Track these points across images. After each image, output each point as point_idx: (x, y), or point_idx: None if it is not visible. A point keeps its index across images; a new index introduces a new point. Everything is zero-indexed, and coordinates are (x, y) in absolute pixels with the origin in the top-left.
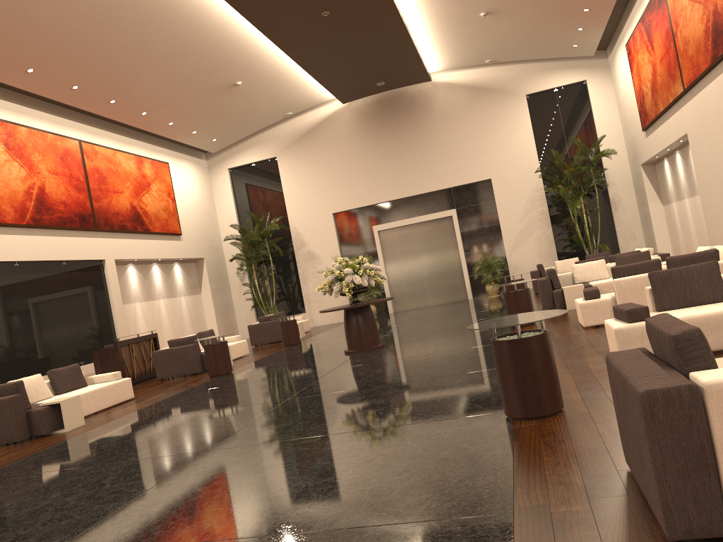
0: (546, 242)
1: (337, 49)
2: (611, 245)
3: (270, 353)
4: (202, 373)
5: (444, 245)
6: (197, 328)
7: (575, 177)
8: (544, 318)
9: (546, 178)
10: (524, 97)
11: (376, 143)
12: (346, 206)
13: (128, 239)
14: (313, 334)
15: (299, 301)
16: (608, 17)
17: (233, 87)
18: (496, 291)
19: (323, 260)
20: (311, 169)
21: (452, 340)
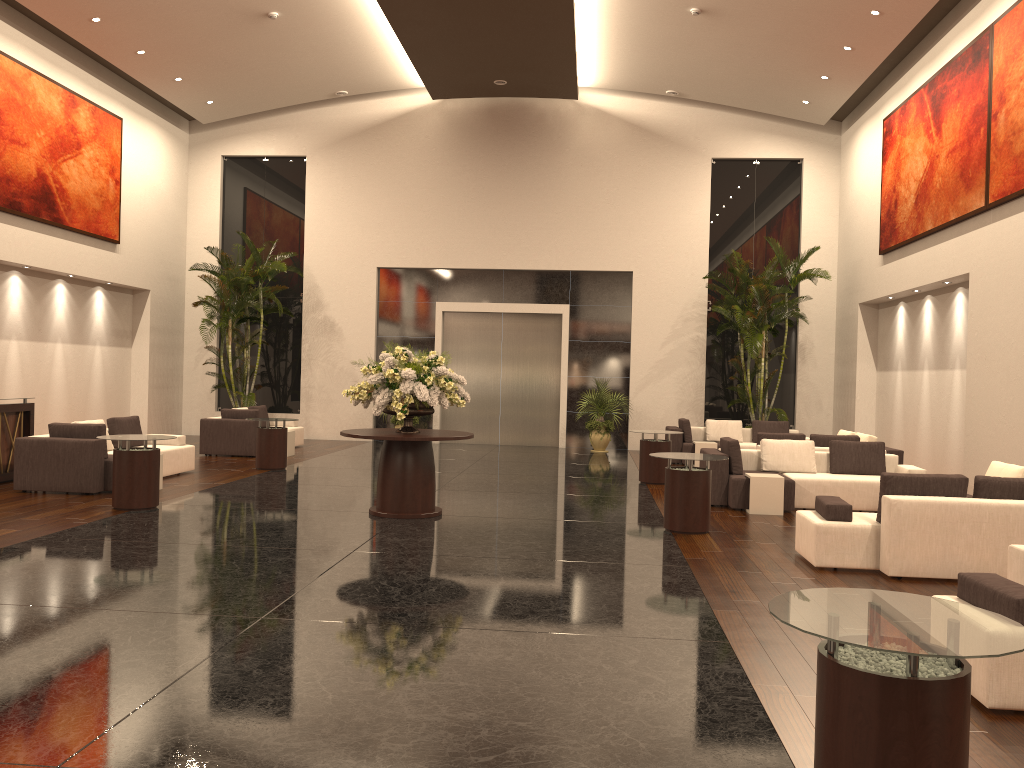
0: (693, 386)
1: (453, 2)
2: (784, 411)
3: (231, 477)
4: (101, 495)
5: (540, 357)
6: (112, 403)
7: (762, 299)
8: (1002, 649)
9: (714, 291)
10: (708, 160)
11: (470, 175)
12: (401, 261)
13: (19, 228)
14: (307, 454)
15: (293, 394)
16: (874, 69)
17: (263, 18)
18: (605, 445)
19: (345, 338)
20: (358, 189)
21: (568, 534)
